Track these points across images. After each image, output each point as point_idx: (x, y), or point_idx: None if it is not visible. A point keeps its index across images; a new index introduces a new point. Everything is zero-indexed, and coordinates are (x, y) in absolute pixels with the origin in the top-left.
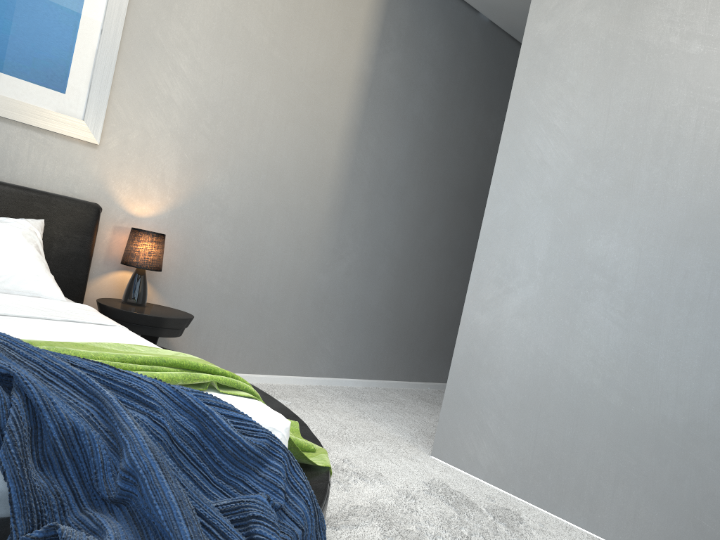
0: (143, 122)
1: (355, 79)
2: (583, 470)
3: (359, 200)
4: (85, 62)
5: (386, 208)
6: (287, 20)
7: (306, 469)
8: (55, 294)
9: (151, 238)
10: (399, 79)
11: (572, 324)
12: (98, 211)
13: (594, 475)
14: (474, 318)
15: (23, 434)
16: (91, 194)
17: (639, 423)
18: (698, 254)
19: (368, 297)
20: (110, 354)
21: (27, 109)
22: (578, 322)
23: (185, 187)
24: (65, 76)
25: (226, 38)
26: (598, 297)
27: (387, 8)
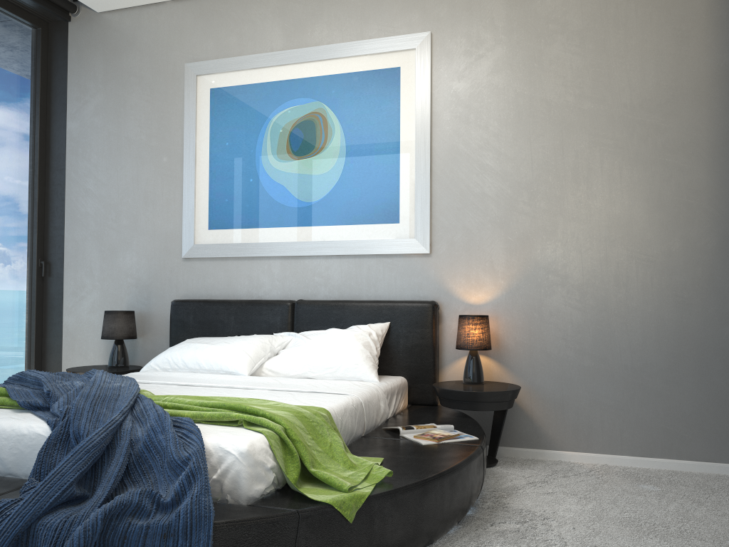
0: (463, 223)
1: (712, 80)
2: None
3: None
4: (408, 194)
5: None
6: (591, 67)
7: (305, 501)
8: (370, 377)
9: (467, 320)
10: None
11: None
12: (432, 307)
13: None
14: None
15: (57, 434)
16: (433, 294)
17: None
18: None
19: None
20: (196, 401)
21: (375, 243)
22: None
23: (515, 267)
24: (396, 210)
25: (526, 118)
26: None
27: None
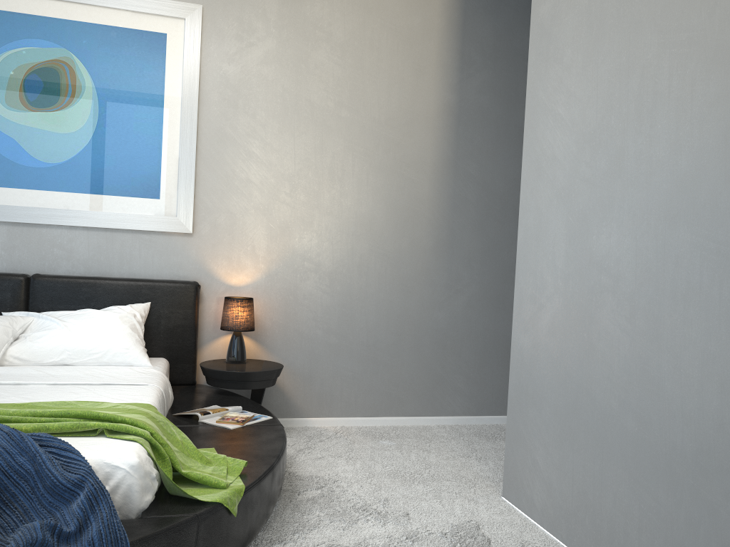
0: (227, 206)
1: (437, 112)
2: (613, 513)
3: (468, 230)
4: (171, 170)
5: (504, 232)
6: (349, 80)
7: (193, 504)
8: (142, 362)
9: (236, 303)
10: (493, 97)
11: (590, 337)
12: (195, 288)
13: (621, 519)
14: (520, 342)
15: None
16: (194, 274)
17: (653, 453)
18: (685, 233)
19: (501, 328)
20: (25, 411)
21: (131, 218)
22: (594, 334)
23: (275, 253)
24: (157, 185)
25: (291, 114)
26: (607, 302)
27: (462, 33)
